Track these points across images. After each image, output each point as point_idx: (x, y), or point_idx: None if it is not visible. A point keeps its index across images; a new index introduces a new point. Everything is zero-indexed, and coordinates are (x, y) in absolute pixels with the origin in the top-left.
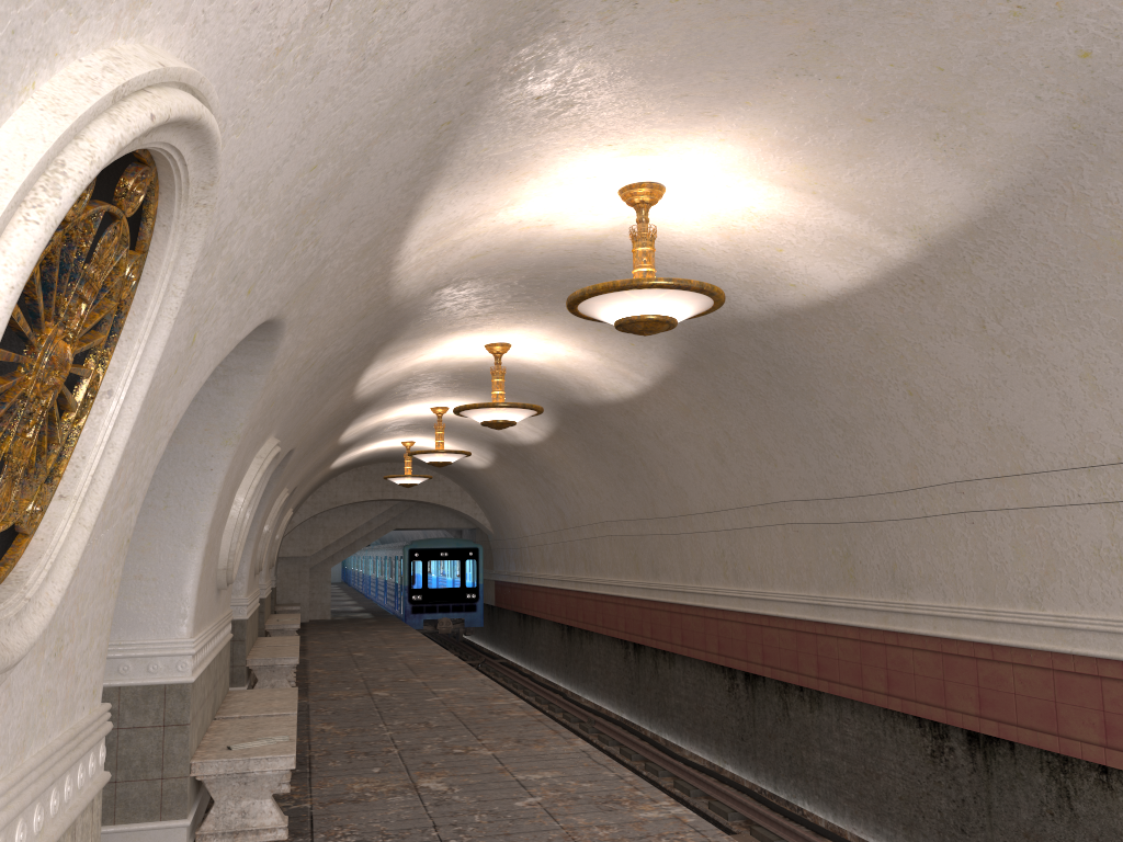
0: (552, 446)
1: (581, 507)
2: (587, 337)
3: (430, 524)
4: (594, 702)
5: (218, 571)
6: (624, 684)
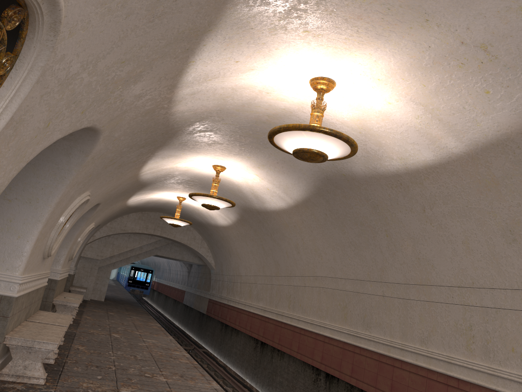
0: (292, 213)
1: (298, 262)
2: (432, 79)
3: (177, 256)
4: None
5: None
6: None
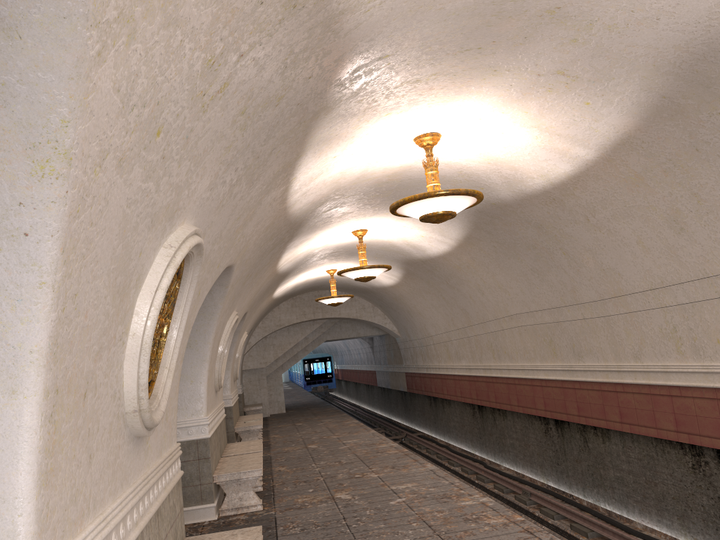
0: (459, 254)
1: (487, 305)
2: (530, 106)
3: (351, 335)
4: (515, 469)
5: (127, 415)
6: (547, 456)
